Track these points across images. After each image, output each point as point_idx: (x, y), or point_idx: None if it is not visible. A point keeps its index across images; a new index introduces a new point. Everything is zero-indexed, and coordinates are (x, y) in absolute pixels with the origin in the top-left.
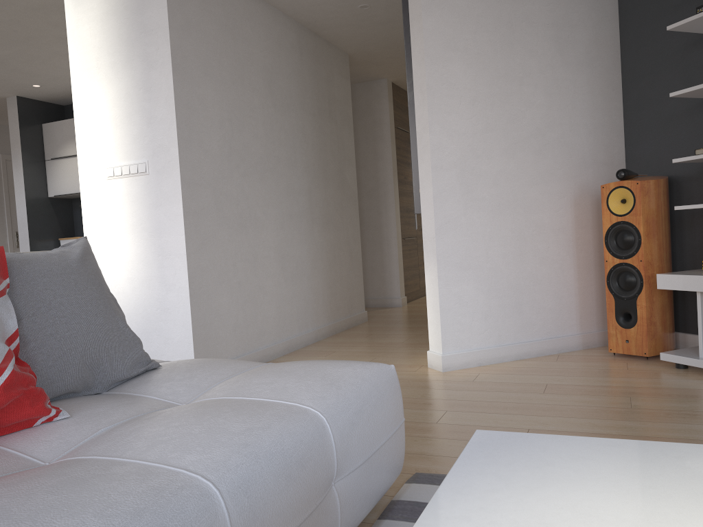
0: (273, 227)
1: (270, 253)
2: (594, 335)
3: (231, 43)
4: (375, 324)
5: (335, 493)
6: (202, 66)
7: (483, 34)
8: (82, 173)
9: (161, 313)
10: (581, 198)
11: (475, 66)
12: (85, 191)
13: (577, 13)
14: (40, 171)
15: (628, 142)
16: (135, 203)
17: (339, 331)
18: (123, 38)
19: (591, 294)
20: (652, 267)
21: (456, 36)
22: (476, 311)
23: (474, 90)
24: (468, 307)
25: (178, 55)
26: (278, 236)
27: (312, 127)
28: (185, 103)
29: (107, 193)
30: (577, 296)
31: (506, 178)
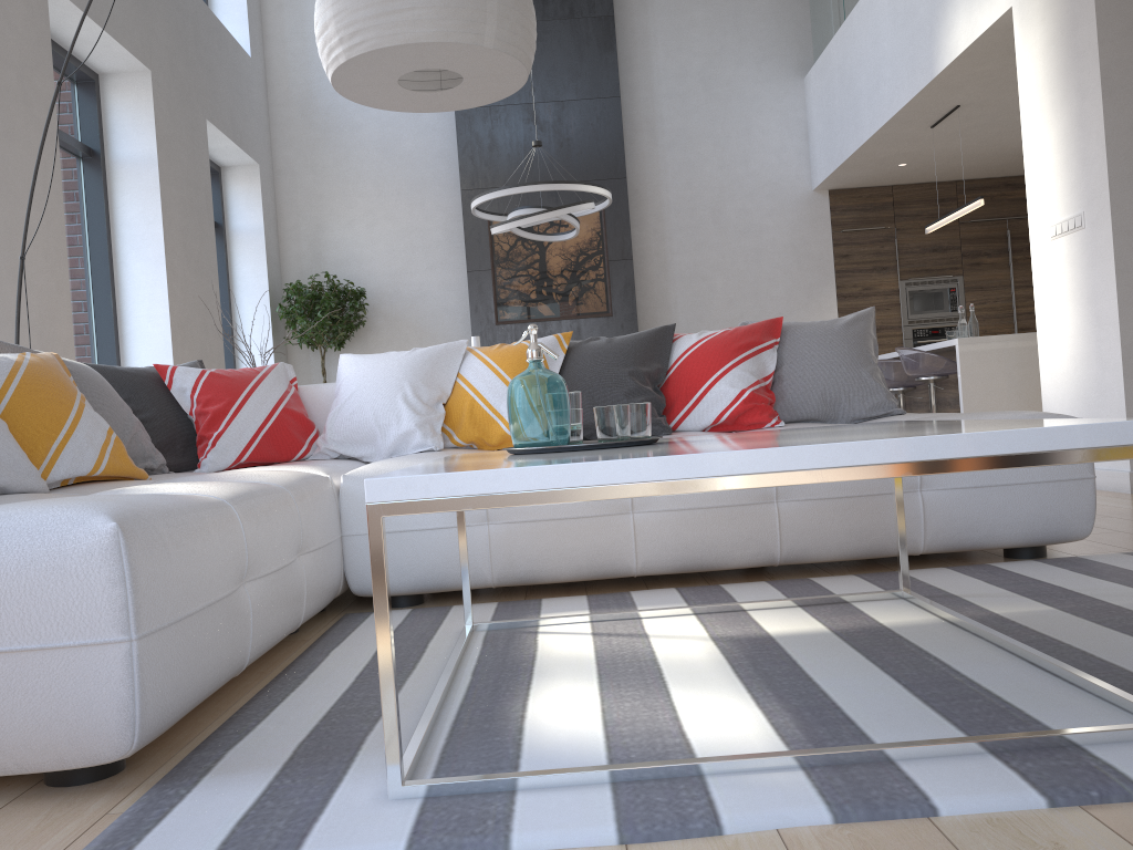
0: None
1: None
2: None
3: None
4: None
5: (919, 497)
6: None
7: None
8: (1031, 236)
9: (1098, 397)
10: None
11: None
12: (1034, 256)
13: None
14: None
15: None
16: (1074, 265)
17: None
18: (1059, 70)
19: None
20: None
21: None
22: None
23: None
24: None
25: (1113, 72)
26: None
27: None
28: (1125, 131)
29: (1051, 257)
30: None
31: None
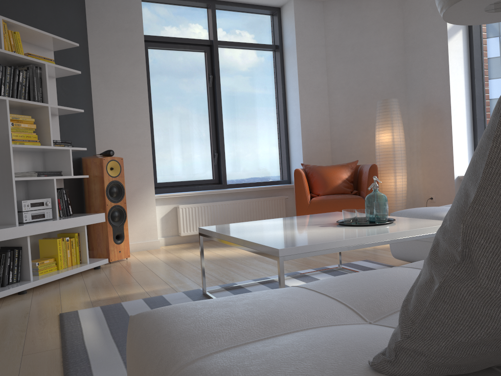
0: None
1: None
2: None
3: None
4: None
5: None
6: None
7: None
8: None
9: None
10: None
11: None
12: None
13: None
14: None
15: None
16: None
17: None
18: None
19: None
20: None
21: None
22: None
23: None
24: None
25: None
26: None
27: None
28: None
29: None
30: None
31: None
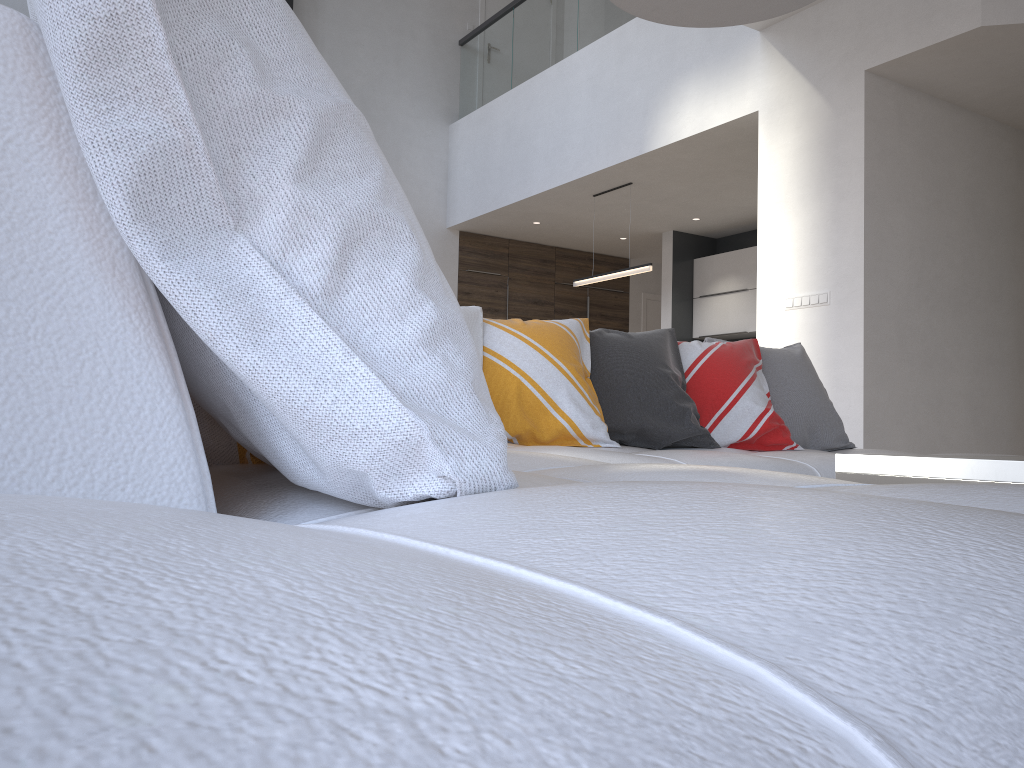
0: (965, 371)
1: (958, 400)
2: None
3: (928, 165)
4: None
5: None
6: (895, 193)
7: None
8: (759, 304)
9: None
10: None
11: None
12: (761, 321)
13: None
14: (686, 309)
15: None
16: (812, 333)
17: None
18: (814, 172)
19: None
20: None
21: None
22: None
23: None
24: None
25: (870, 184)
26: (970, 382)
27: None
28: (874, 233)
29: (783, 324)
30: None
31: None
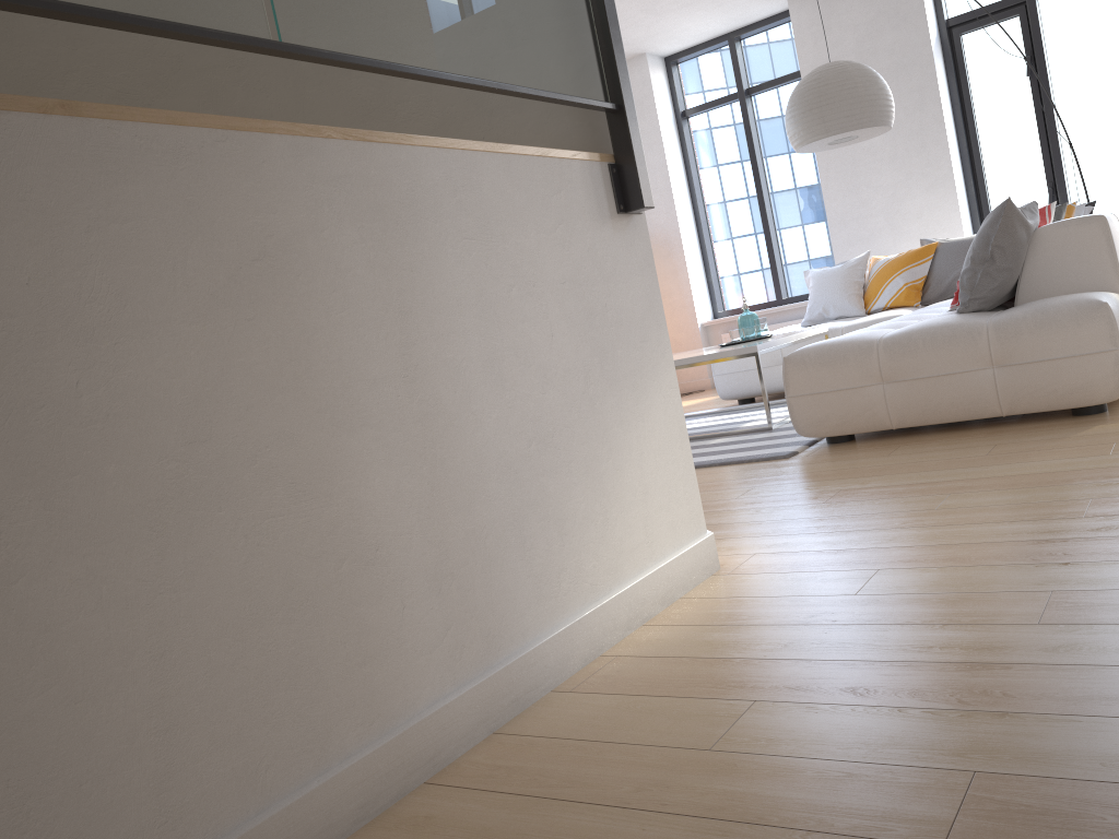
0: None
1: None
2: None
3: None
4: None
5: None
6: None
7: None
8: None
9: None
10: None
11: None
12: None
13: None
14: None
15: None
16: None
17: None
18: None
19: None
20: None
21: None
22: None
23: None
24: None
25: None
26: None
27: None
28: None
29: None
30: None
31: None
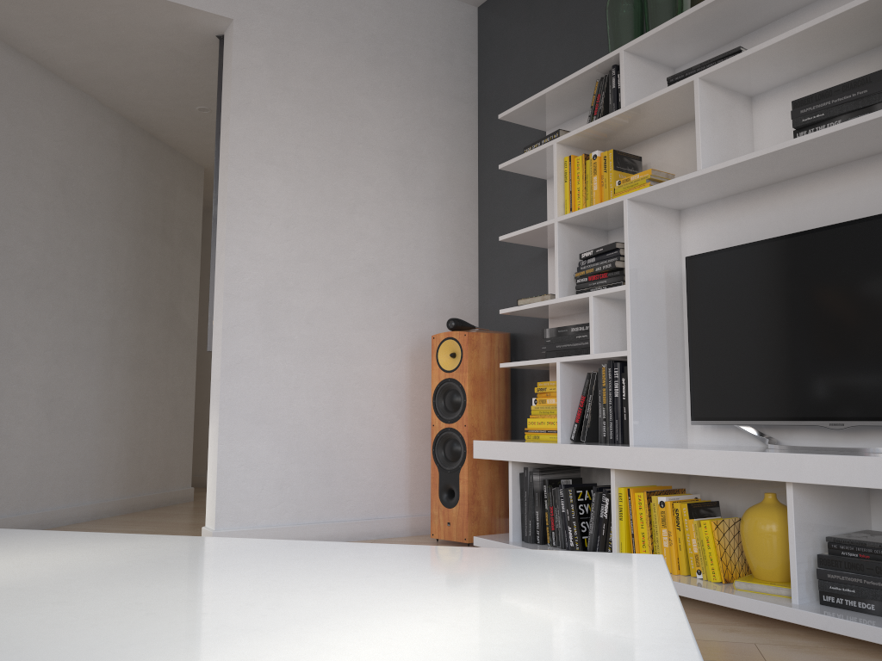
0: (40, 359)
1: (28, 392)
2: (426, 518)
3: (3, 123)
4: (198, 505)
5: None
6: None
7: (308, 150)
8: None
9: None
10: (420, 351)
11: (294, 184)
12: None
13: (428, 144)
14: None
15: (481, 293)
16: None
17: (140, 509)
18: None
19: (426, 467)
20: (478, 434)
21: (273, 147)
22: (268, 478)
23: (290, 210)
24: (258, 471)
25: None
26: (47, 372)
27: (130, 244)
28: None
29: None
30: (407, 468)
31: (324, 317)
